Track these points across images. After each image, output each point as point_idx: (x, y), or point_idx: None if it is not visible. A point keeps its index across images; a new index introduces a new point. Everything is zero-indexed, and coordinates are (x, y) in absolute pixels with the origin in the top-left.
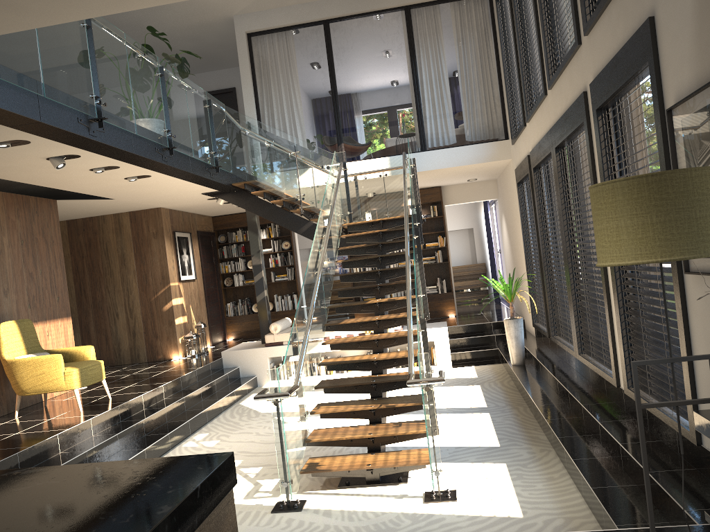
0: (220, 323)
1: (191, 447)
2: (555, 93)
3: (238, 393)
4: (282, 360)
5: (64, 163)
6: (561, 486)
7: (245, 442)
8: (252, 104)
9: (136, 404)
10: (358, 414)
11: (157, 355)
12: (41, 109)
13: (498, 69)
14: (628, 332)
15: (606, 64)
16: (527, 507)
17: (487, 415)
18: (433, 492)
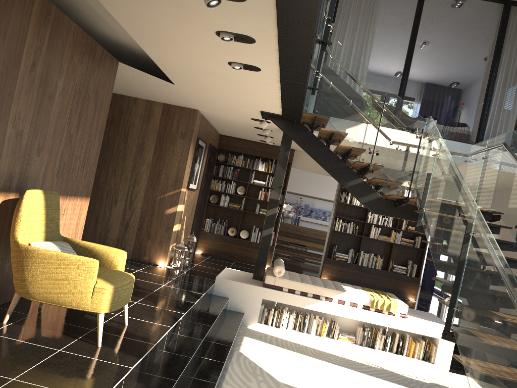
0: (195, 235)
1: None
2: None
3: (236, 335)
4: (275, 305)
5: (219, 1)
6: None
7: None
8: None
9: (160, 346)
10: None
11: (143, 255)
12: None
13: None
14: None
15: None
16: None
17: None
18: None
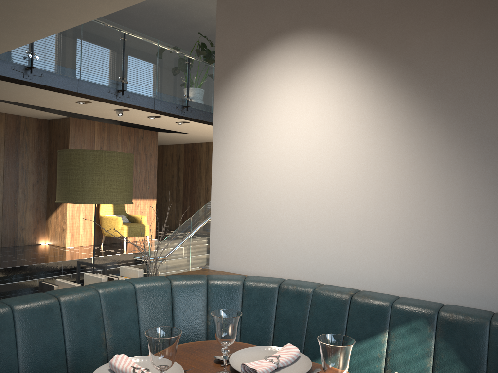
0: None
1: None
2: None
3: None
4: None
5: (121, 113)
6: None
7: None
8: None
9: None
10: None
11: None
12: (79, 86)
13: None
14: None
15: None
16: None
17: None
18: None
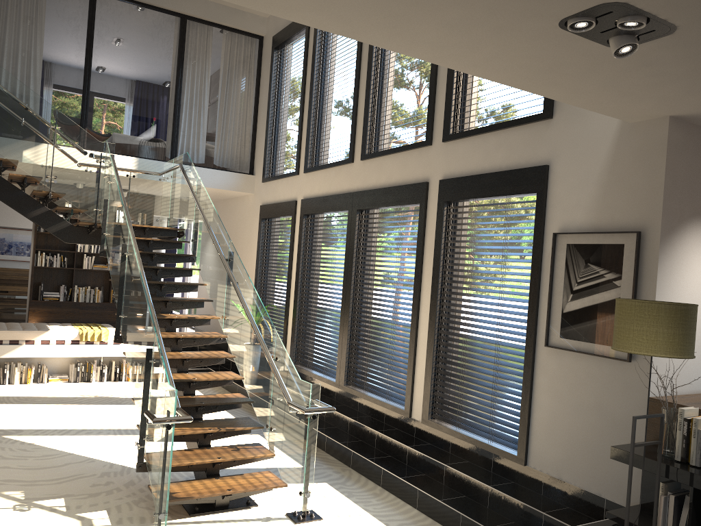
0: None
1: None
2: (370, 166)
3: None
4: None
5: None
6: (390, 500)
7: None
8: None
9: None
10: (189, 437)
11: None
12: None
13: (256, 109)
14: (435, 376)
15: (468, 173)
16: (384, 520)
17: (259, 436)
18: (296, 513)
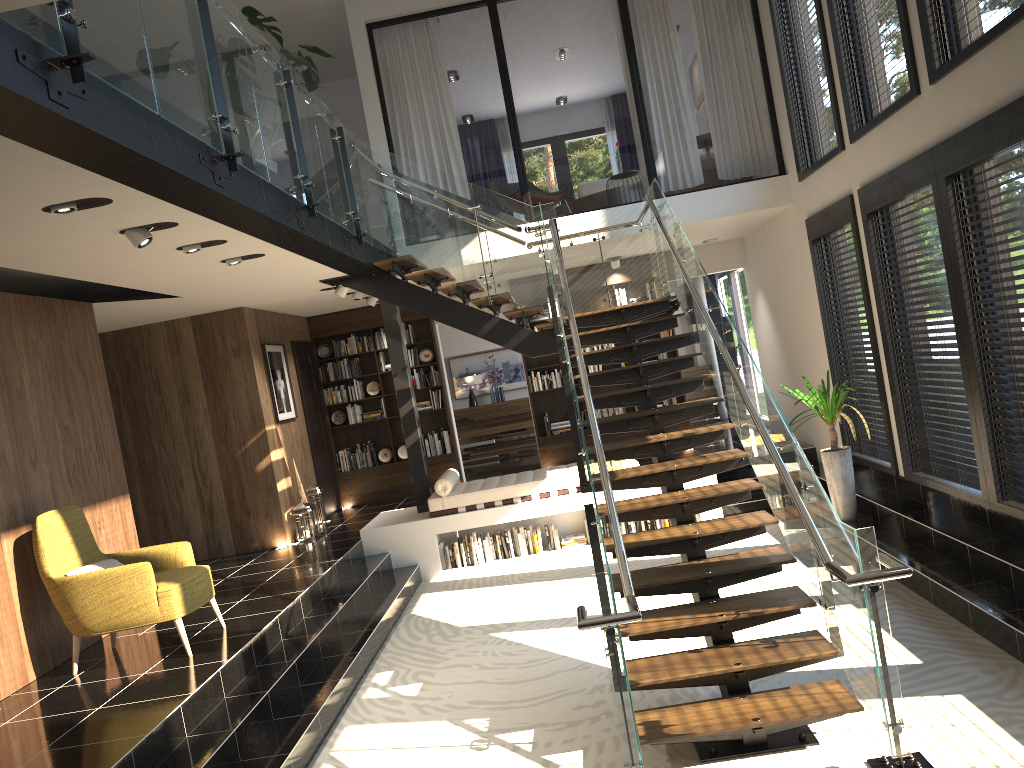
0: (331, 482)
1: (379, 698)
2: (949, 88)
3: (404, 595)
4: (458, 537)
5: (150, 238)
6: None
7: (470, 684)
8: (382, 136)
9: (272, 634)
10: (694, 630)
11: (251, 542)
12: (153, 139)
13: (764, 67)
14: None
15: None
16: None
17: None
18: (885, 761)
